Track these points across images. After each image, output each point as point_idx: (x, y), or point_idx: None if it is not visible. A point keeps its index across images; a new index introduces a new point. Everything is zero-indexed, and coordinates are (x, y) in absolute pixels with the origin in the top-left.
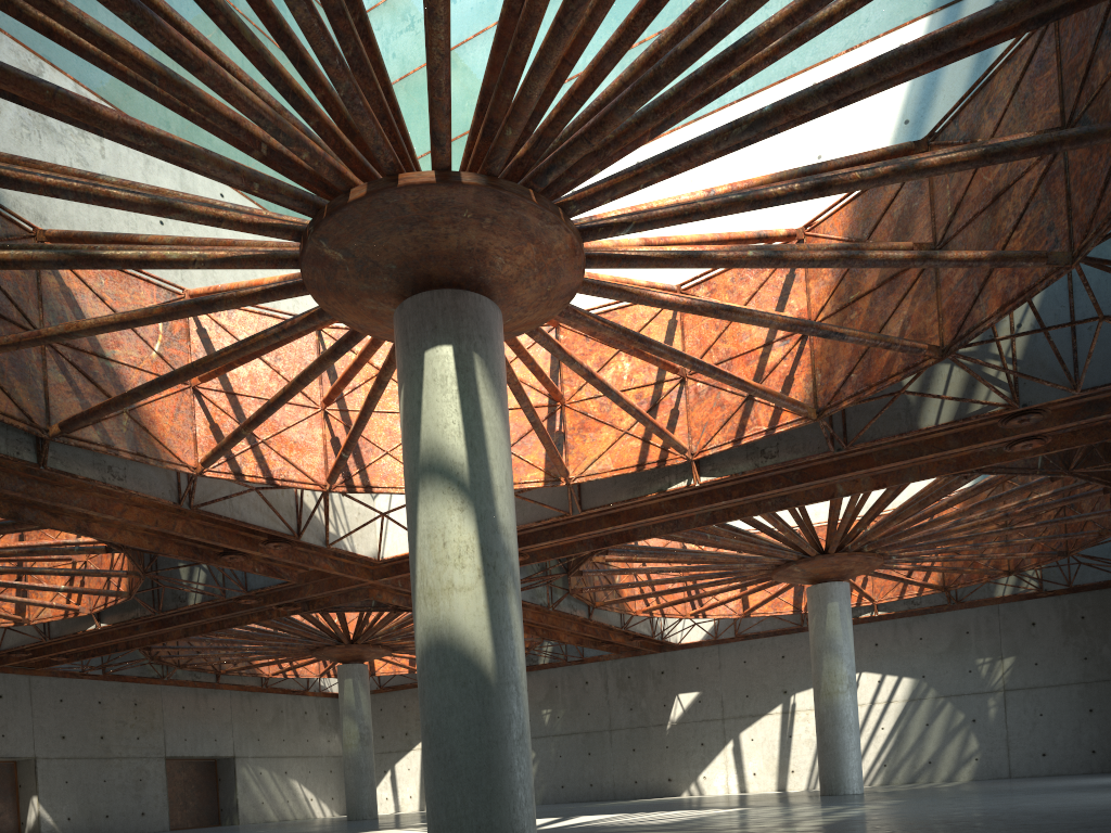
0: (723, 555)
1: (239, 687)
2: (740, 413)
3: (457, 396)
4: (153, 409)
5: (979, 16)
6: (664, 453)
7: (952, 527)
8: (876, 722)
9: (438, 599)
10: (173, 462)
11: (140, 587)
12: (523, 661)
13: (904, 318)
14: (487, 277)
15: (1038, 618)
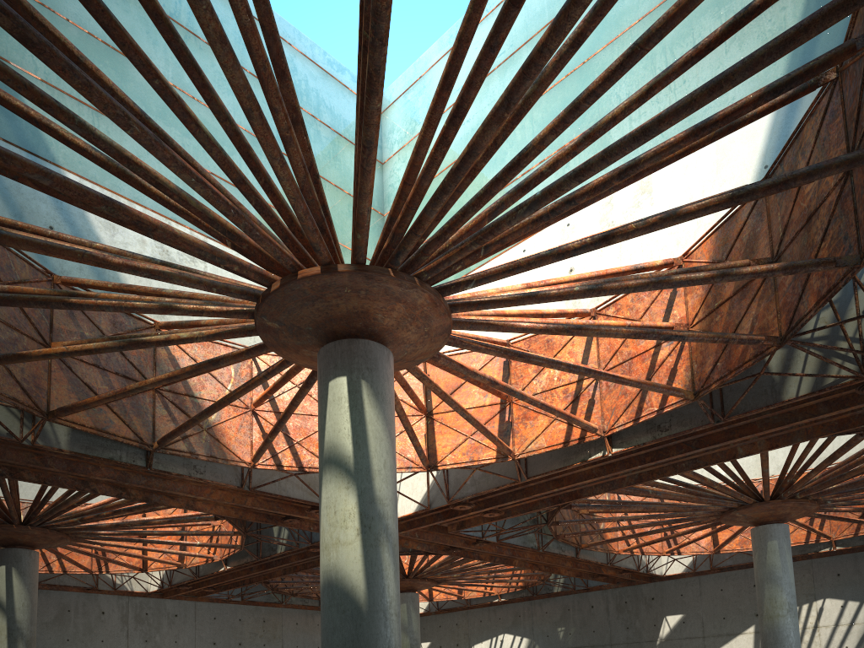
0: (671, 506)
1: None
2: (638, 399)
3: (348, 410)
4: (224, 426)
5: (672, 108)
6: (583, 432)
7: None
8: (840, 642)
9: (330, 551)
10: (234, 460)
11: (250, 541)
12: (394, 594)
13: (753, 316)
14: (374, 327)
15: None
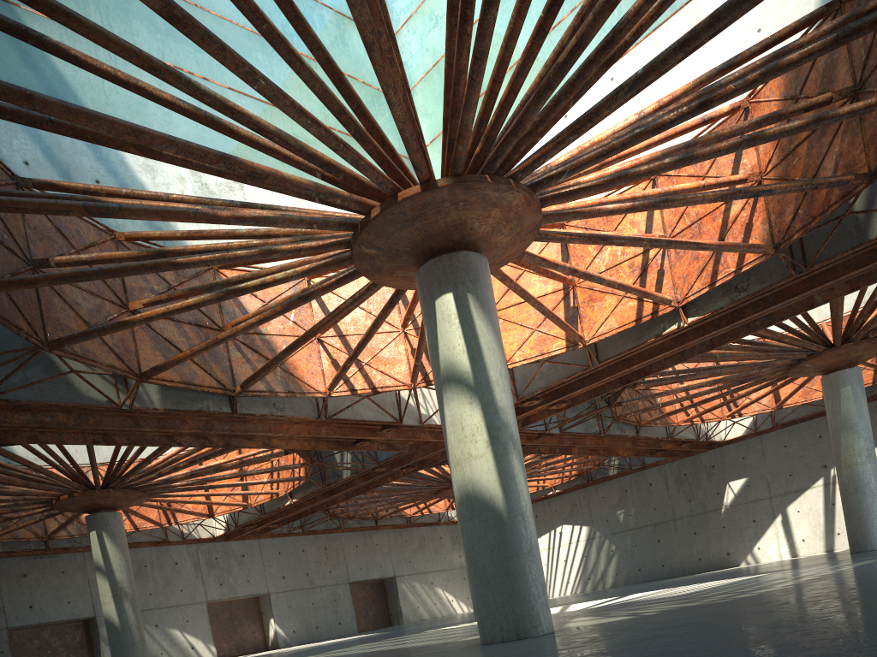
0: (737, 367)
1: (392, 526)
2: (712, 262)
3: (459, 326)
4: (294, 359)
5: None
6: (656, 306)
7: None
8: None
9: (463, 466)
10: (310, 392)
11: (312, 471)
12: (527, 498)
13: (836, 154)
14: (471, 237)
15: None
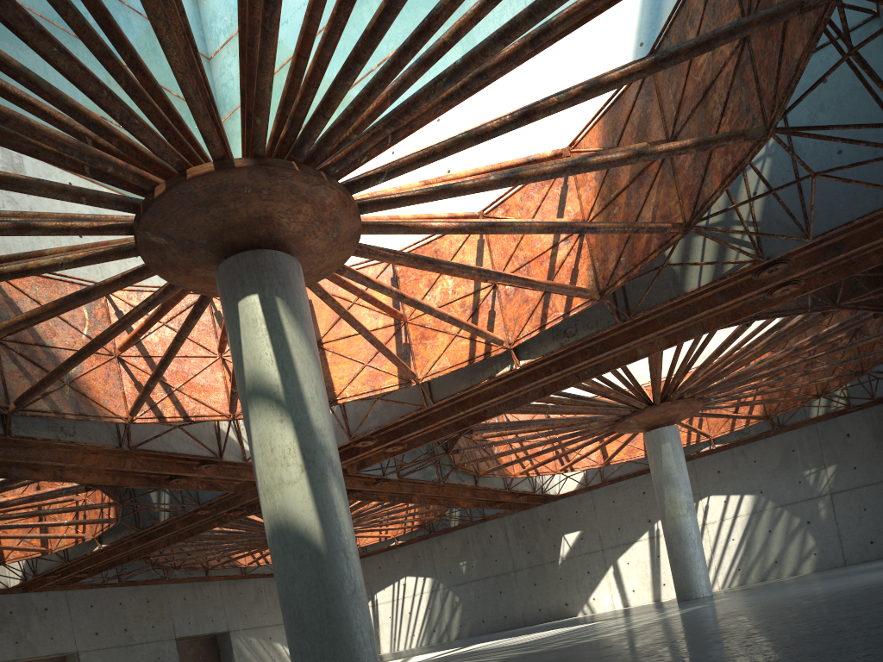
0: (568, 419)
1: (225, 577)
2: (541, 305)
3: (266, 333)
4: (88, 378)
5: None
6: (488, 347)
7: (753, 367)
8: (727, 535)
9: (273, 493)
10: (108, 416)
11: (125, 513)
12: (350, 531)
13: (653, 205)
14: (279, 235)
15: (852, 430)
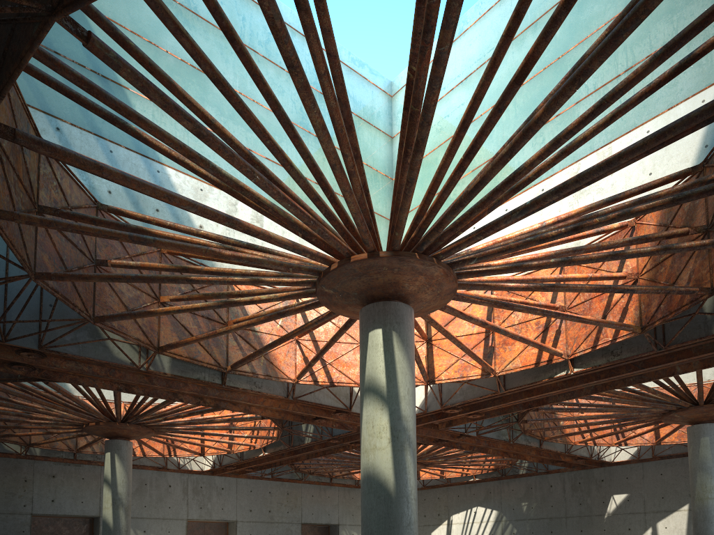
0: (620, 408)
1: (343, 484)
2: (596, 330)
3: (382, 353)
4: (276, 352)
5: (629, 148)
6: (551, 356)
7: None
8: None
9: (369, 453)
10: (283, 378)
11: (283, 433)
12: (413, 484)
13: (690, 270)
14: (402, 292)
15: None
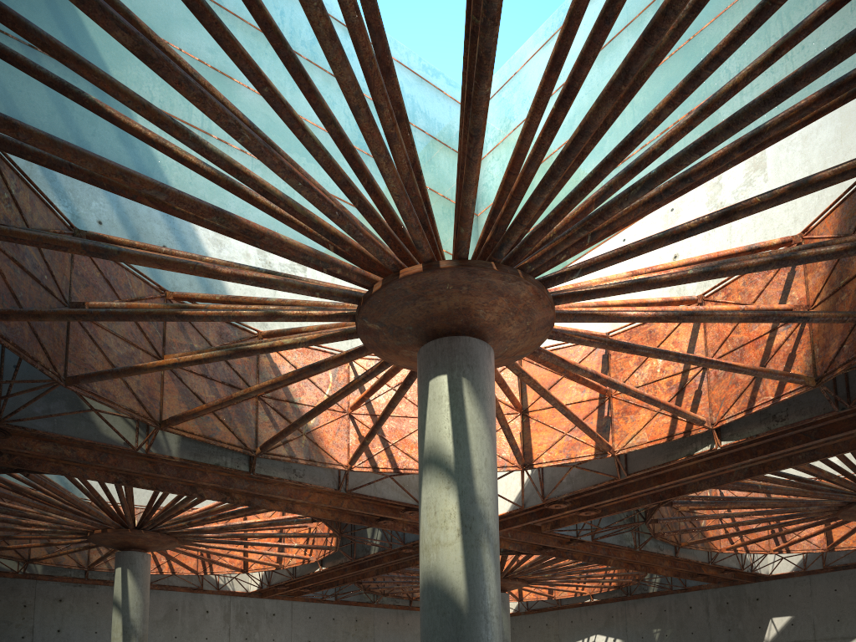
0: (782, 501)
1: None
2: (751, 388)
3: (448, 409)
4: (322, 430)
5: (810, 63)
6: (689, 425)
7: None
8: None
9: (430, 552)
10: (332, 463)
11: (344, 542)
12: (494, 596)
13: None
14: (475, 324)
15: None
